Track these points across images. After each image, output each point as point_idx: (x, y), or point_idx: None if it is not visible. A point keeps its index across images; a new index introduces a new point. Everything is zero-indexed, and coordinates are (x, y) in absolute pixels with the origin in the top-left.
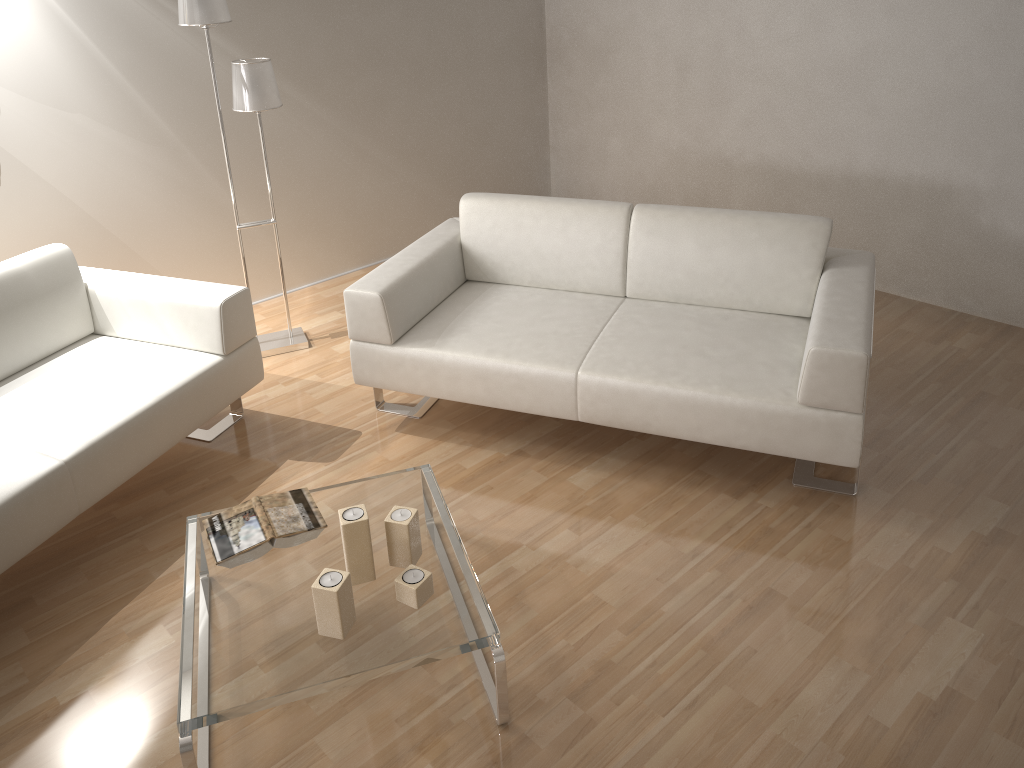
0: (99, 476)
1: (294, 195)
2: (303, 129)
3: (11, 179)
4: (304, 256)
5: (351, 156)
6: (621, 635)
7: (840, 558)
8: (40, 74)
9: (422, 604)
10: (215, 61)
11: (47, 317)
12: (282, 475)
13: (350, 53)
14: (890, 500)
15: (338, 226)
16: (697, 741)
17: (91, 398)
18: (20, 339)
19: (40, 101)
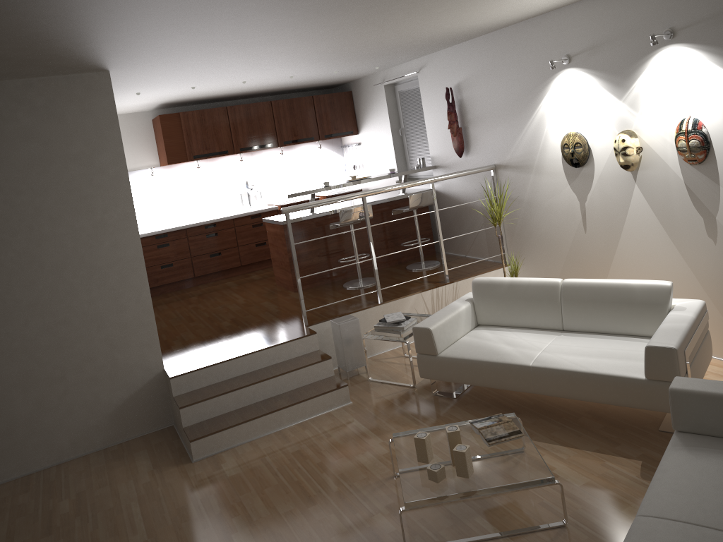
0: (544, 383)
1: None
2: None
3: (721, 240)
4: None
5: None
6: None
7: None
8: None
9: (430, 479)
10: None
11: (635, 315)
12: (622, 461)
13: None
14: None
15: None
16: None
17: (582, 355)
18: (616, 319)
19: None
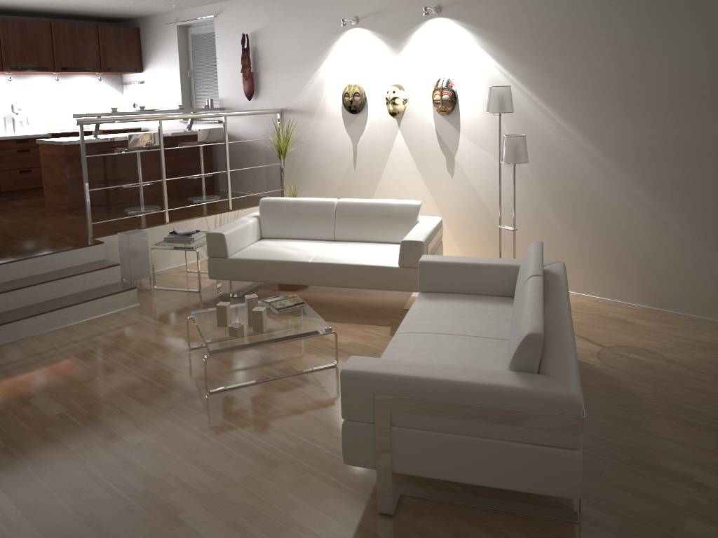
0: (320, 276)
1: (598, 233)
2: (613, 191)
3: (457, 175)
4: (599, 276)
5: (650, 221)
6: (251, 417)
7: (304, 496)
8: (476, 130)
9: (230, 335)
10: (560, 137)
11: (392, 226)
12: (377, 328)
13: (662, 147)
14: (373, 532)
15: (630, 267)
16: (182, 437)
17: (351, 254)
18: (378, 230)
19: (473, 142)
